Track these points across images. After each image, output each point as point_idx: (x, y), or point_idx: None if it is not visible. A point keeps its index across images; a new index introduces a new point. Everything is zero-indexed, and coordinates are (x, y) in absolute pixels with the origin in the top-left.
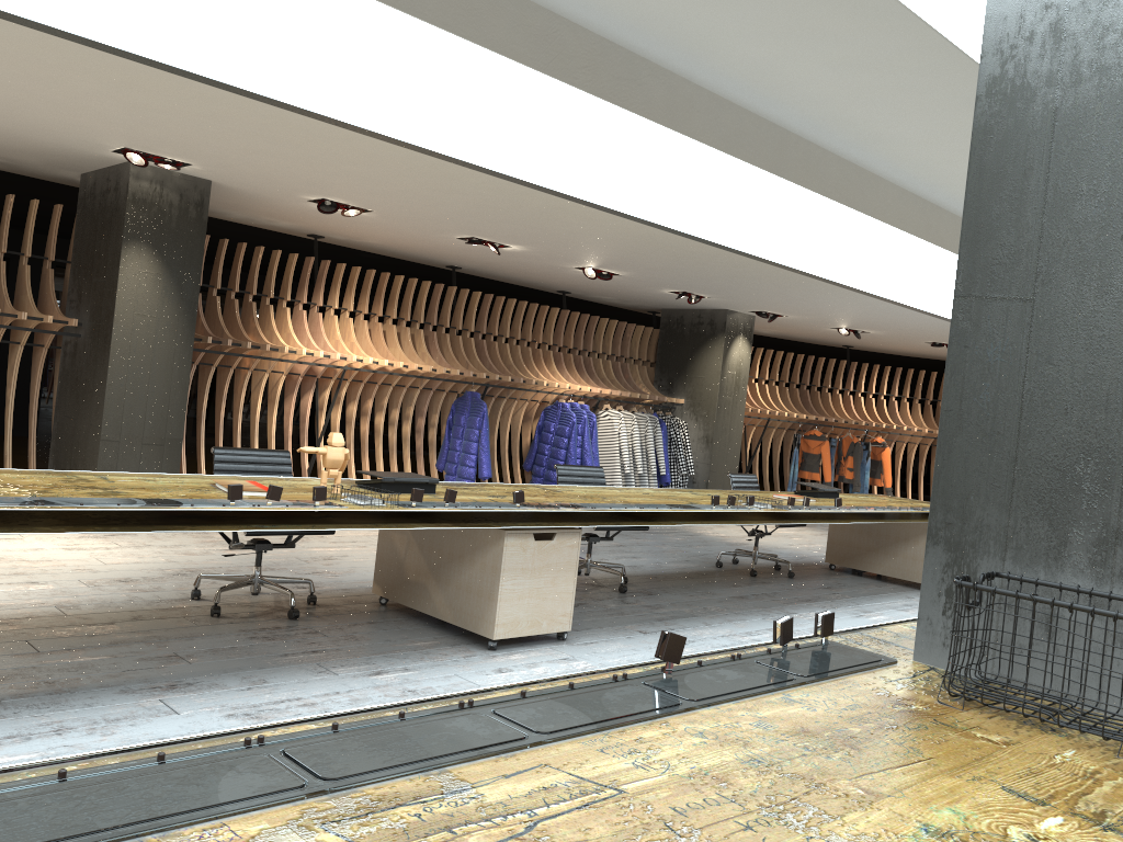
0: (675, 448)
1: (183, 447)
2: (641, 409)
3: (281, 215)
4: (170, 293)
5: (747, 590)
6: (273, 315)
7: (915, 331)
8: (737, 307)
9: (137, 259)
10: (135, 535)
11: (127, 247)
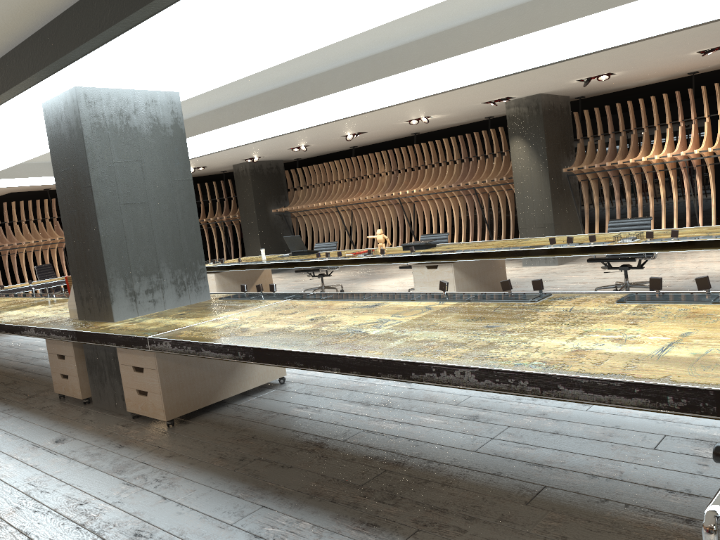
0: None
1: None
2: None
3: (626, 81)
4: (532, 155)
5: None
6: (656, 136)
7: None
8: None
9: (516, 144)
10: (520, 270)
11: (511, 140)
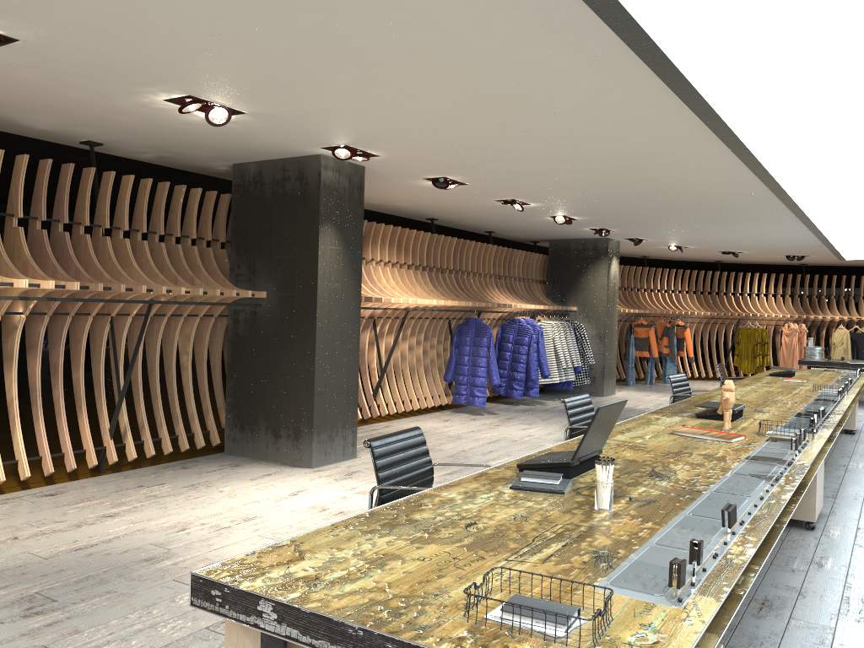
0: (580, 345)
1: None
2: (554, 317)
3: None
4: (347, 263)
5: None
6: None
7: (729, 245)
8: (620, 236)
9: (328, 237)
10: (362, 471)
11: (322, 228)
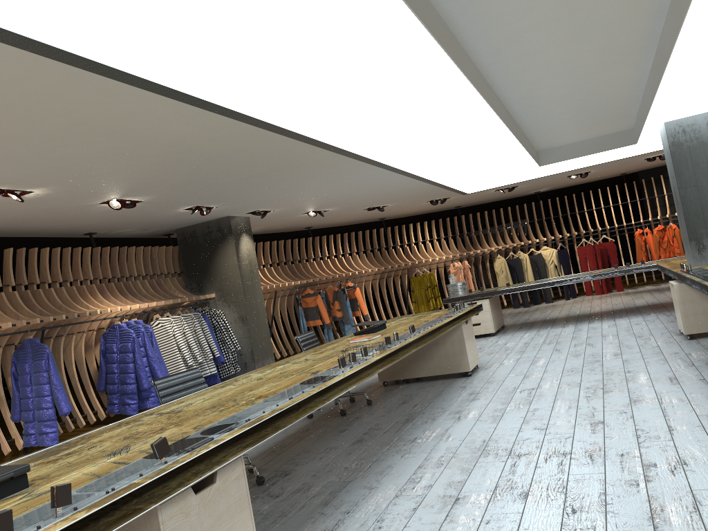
0: (220, 333)
1: None
2: (184, 310)
3: None
4: None
5: (355, 431)
6: None
7: (361, 201)
8: (237, 211)
9: None
10: None
11: None
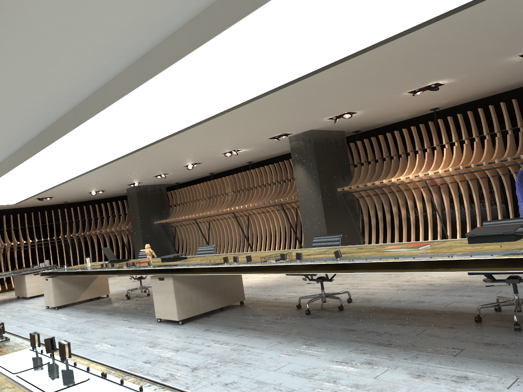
0: None
1: (387, 232)
2: None
3: (379, 117)
4: (309, 178)
5: (389, 328)
6: (409, 160)
7: None
8: None
9: (297, 170)
10: None
11: (294, 167)
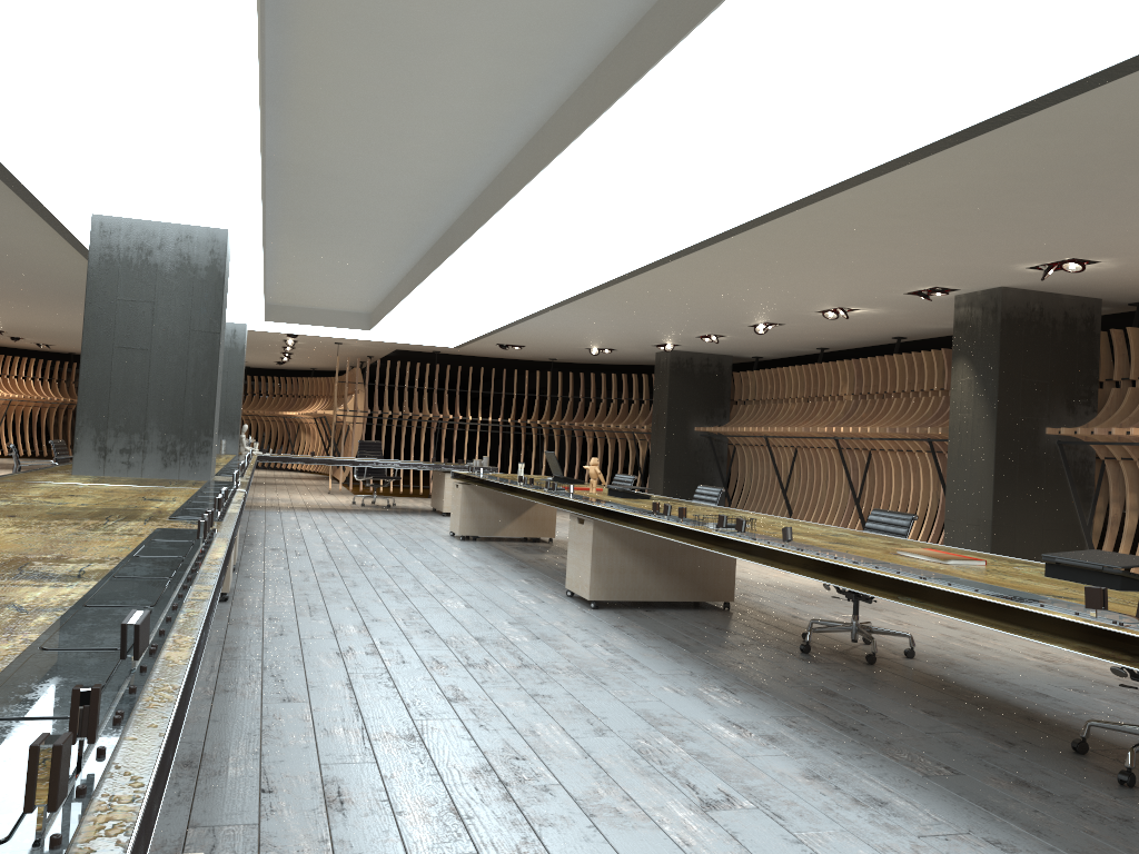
0: None
1: None
2: None
3: None
4: (978, 393)
5: (899, 711)
6: None
7: None
8: None
9: (959, 370)
10: None
11: (953, 363)
